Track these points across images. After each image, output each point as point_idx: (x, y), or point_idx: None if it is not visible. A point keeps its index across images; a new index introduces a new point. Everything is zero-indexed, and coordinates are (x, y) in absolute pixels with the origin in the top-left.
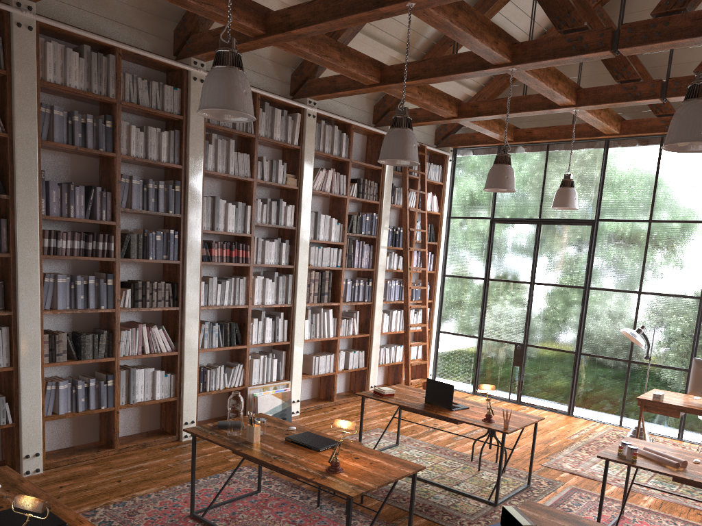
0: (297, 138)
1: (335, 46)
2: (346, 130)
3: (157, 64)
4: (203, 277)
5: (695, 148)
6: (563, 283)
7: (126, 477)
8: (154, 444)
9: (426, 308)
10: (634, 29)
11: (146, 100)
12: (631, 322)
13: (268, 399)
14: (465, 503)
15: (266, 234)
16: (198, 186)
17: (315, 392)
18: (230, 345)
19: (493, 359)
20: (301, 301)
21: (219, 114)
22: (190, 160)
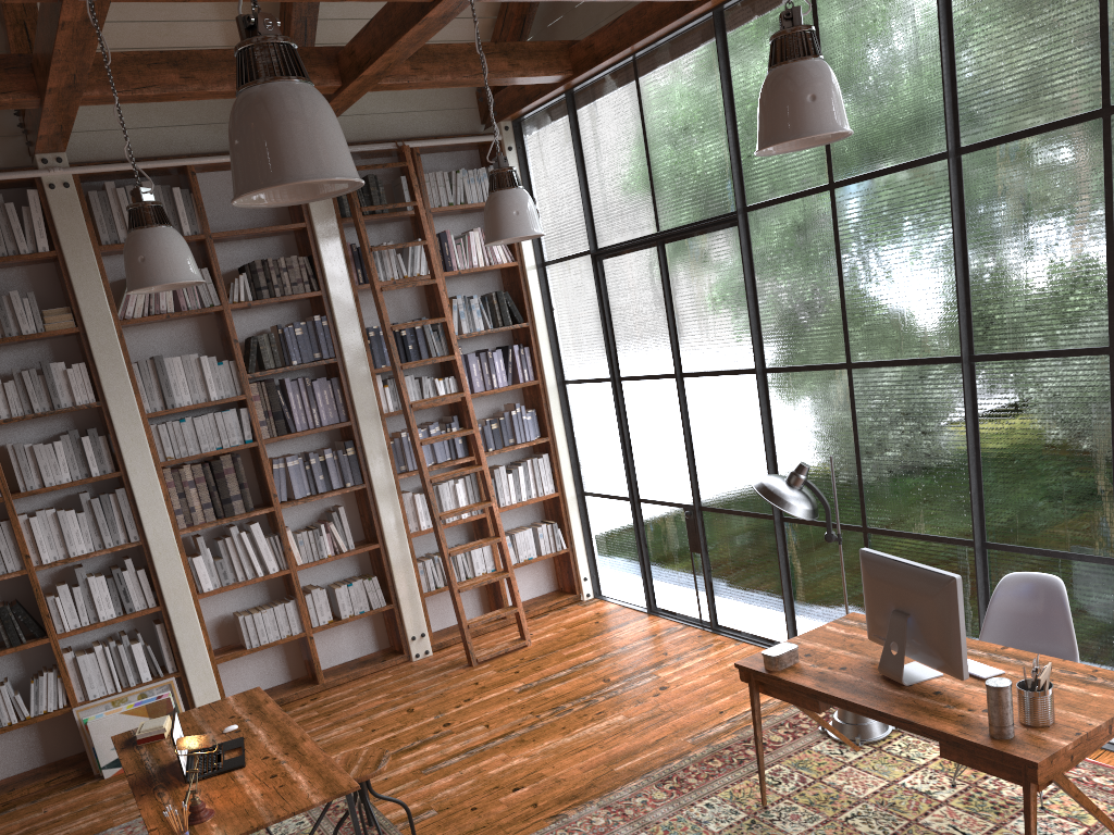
0: (43, 238)
1: None
2: (187, 179)
3: None
4: None
5: None
6: (724, 368)
7: None
8: None
9: (484, 471)
10: None
11: None
12: (849, 438)
13: (115, 723)
14: None
15: (68, 424)
16: None
17: (299, 668)
18: (13, 645)
19: (663, 540)
20: (160, 529)
21: None
22: None
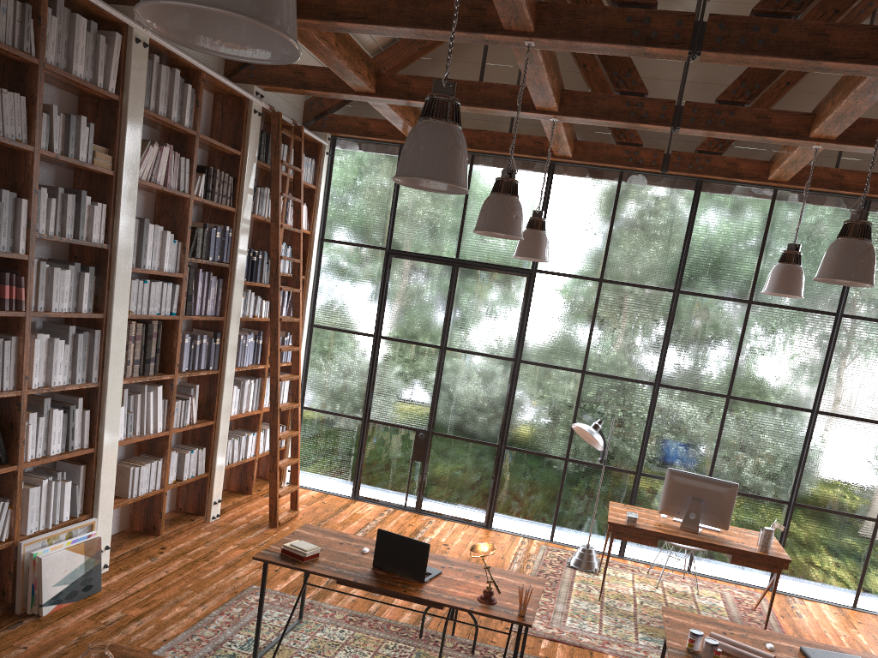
0: (114, 80)
1: None
2: (191, 80)
3: None
4: None
5: None
6: (486, 352)
7: None
8: None
9: (299, 379)
10: (728, 26)
11: None
12: (570, 409)
13: (61, 559)
14: None
15: (47, 252)
16: None
17: (125, 521)
18: None
19: (384, 450)
20: (117, 376)
21: (177, 22)
22: None
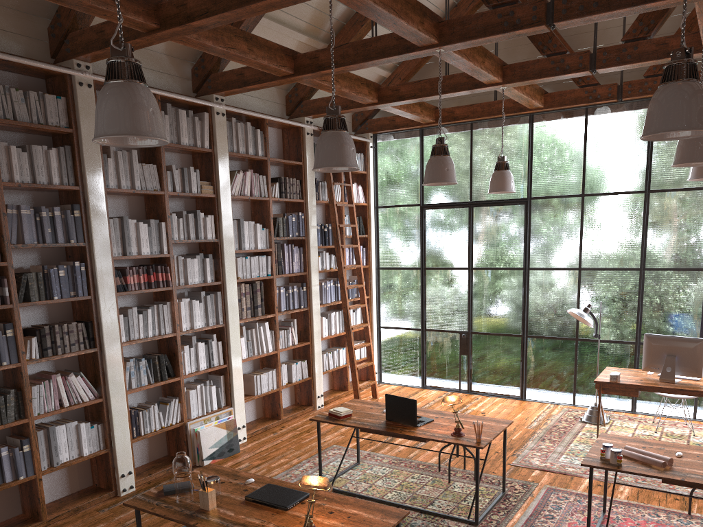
0: (207, 141)
1: (241, 36)
2: (260, 126)
3: (32, 69)
4: (120, 308)
5: (673, 135)
6: (502, 266)
7: None
8: (89, 506)
9: (366, 307)
10: None
11: (24, 114)
12: (574, 299)
13: (211, 432)
14: (445, 526)
15: (185, 250)
16: (101, 208)
17: (260, 412)
18: (162, 380)
19: (439, 350)
20: (234, 318)
21: (121, 138)
22: (87, 179)
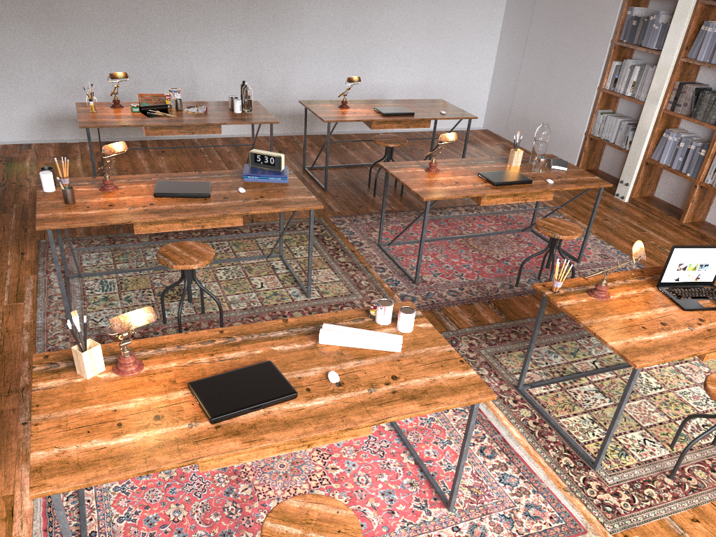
0: None
1: None
2: None
3: None
4: None
5: None
6: None
7: (614, 223)
8: (712, 243)
9: None
10: None
11: None
12: None
13: None
14: (529, 368)
15: None
16: None
17: None
18: None
19: None
20: None
21: None
22: None
